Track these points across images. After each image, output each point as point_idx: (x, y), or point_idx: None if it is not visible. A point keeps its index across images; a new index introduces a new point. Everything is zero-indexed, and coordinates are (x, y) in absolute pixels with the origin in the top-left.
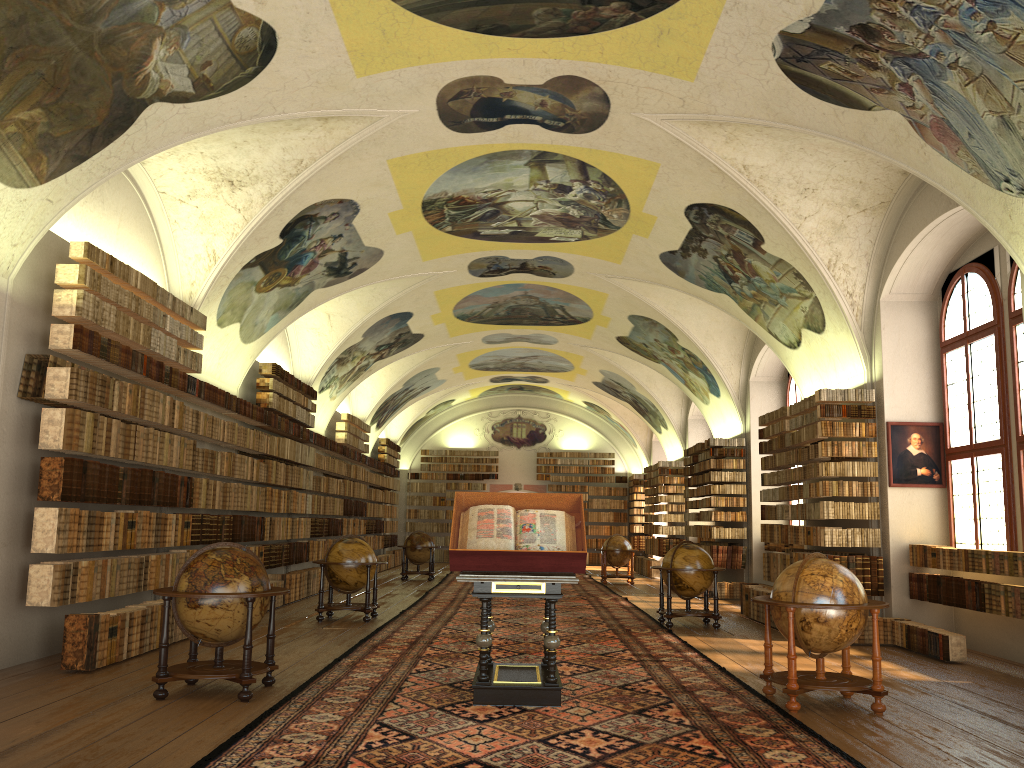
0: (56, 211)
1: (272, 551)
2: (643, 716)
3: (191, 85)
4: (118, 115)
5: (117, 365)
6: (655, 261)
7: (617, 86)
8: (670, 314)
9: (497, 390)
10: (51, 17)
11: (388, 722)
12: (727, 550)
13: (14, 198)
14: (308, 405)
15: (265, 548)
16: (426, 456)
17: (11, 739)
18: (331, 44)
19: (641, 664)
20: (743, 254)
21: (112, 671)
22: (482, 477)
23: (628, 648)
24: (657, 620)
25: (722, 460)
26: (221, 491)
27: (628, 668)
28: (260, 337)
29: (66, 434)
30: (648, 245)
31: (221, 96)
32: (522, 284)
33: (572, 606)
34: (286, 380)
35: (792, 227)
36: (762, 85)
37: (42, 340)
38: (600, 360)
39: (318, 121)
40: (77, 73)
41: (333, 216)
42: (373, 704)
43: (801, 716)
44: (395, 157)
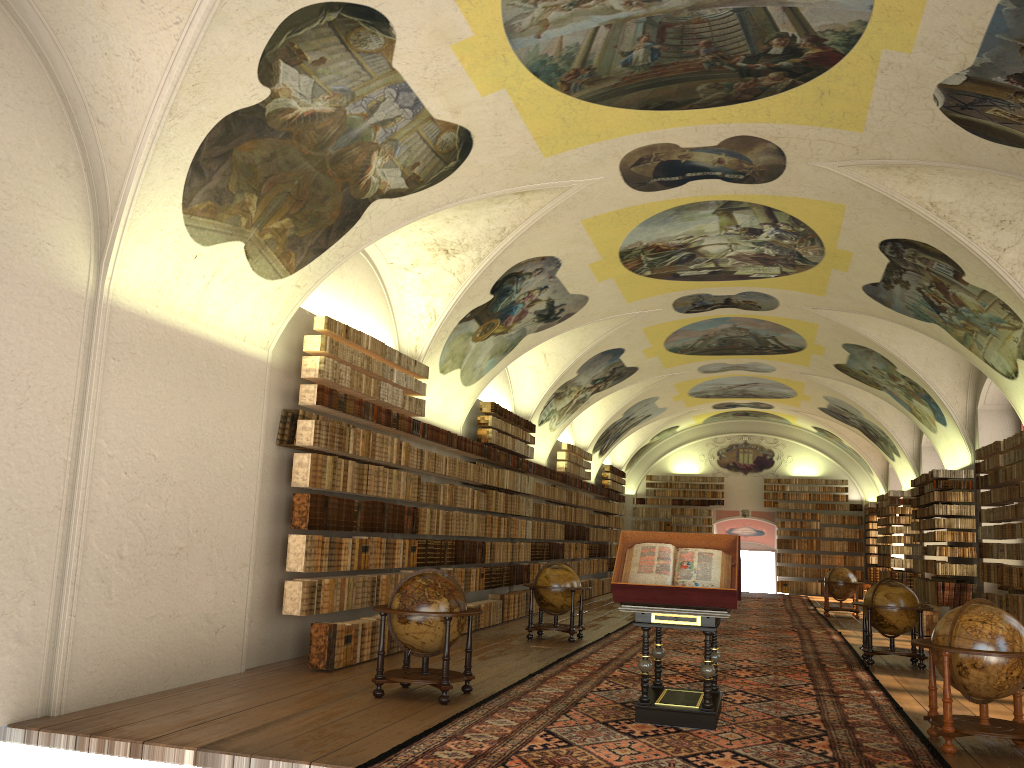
0: (303, 293)
1: (492, 573)
2: (789, 745)
3: (404, 182)
4: (348, 213)
5: (352, 415)
6: (859, 293)
7: (789, 141)
8: (884, 342)
9: (721, 416)
10: (293, 150)
11: (554, 730)
12: (954, 587)
13: (271, 287)
14: (526, 438)
15: (486, 570)
16: (651, 481)
17: (264, 719)
18: (519, 135)
19: (816, 698)
20: (946, 285)
21: (346, 672)
22: (707, 503)
23: (812, 682)
24: (861, 657)
25: (947, 492)
26: (444, 519)
27: (801, 701)
28: (479, 379)
29: (311, 474)
30: (849, 278)
31: (429, 187)
32: (729, 317)
33: (778, 638)
34: (504, 416)
35: (990, 259)
36: (931, 131)
37: (294, 397)
38: (822, 387)
39: (515, 195)
40: (314, 187)
41: (537, 271)
42: (548, 715)
43: (954, 759)
44: (588, 217)
